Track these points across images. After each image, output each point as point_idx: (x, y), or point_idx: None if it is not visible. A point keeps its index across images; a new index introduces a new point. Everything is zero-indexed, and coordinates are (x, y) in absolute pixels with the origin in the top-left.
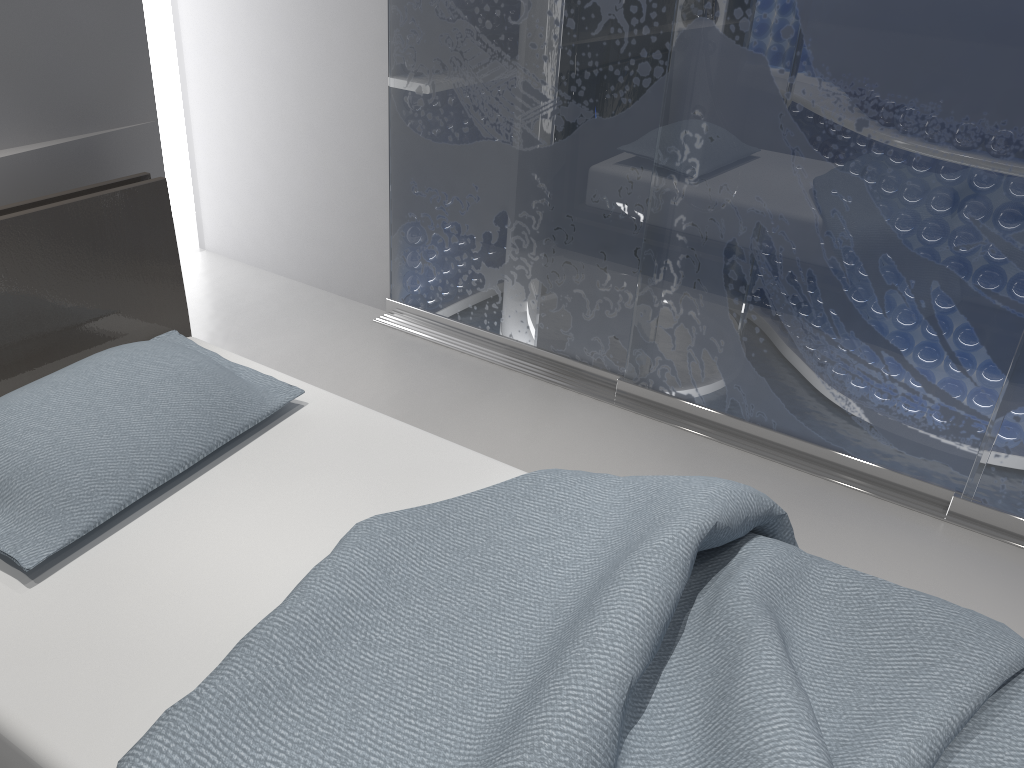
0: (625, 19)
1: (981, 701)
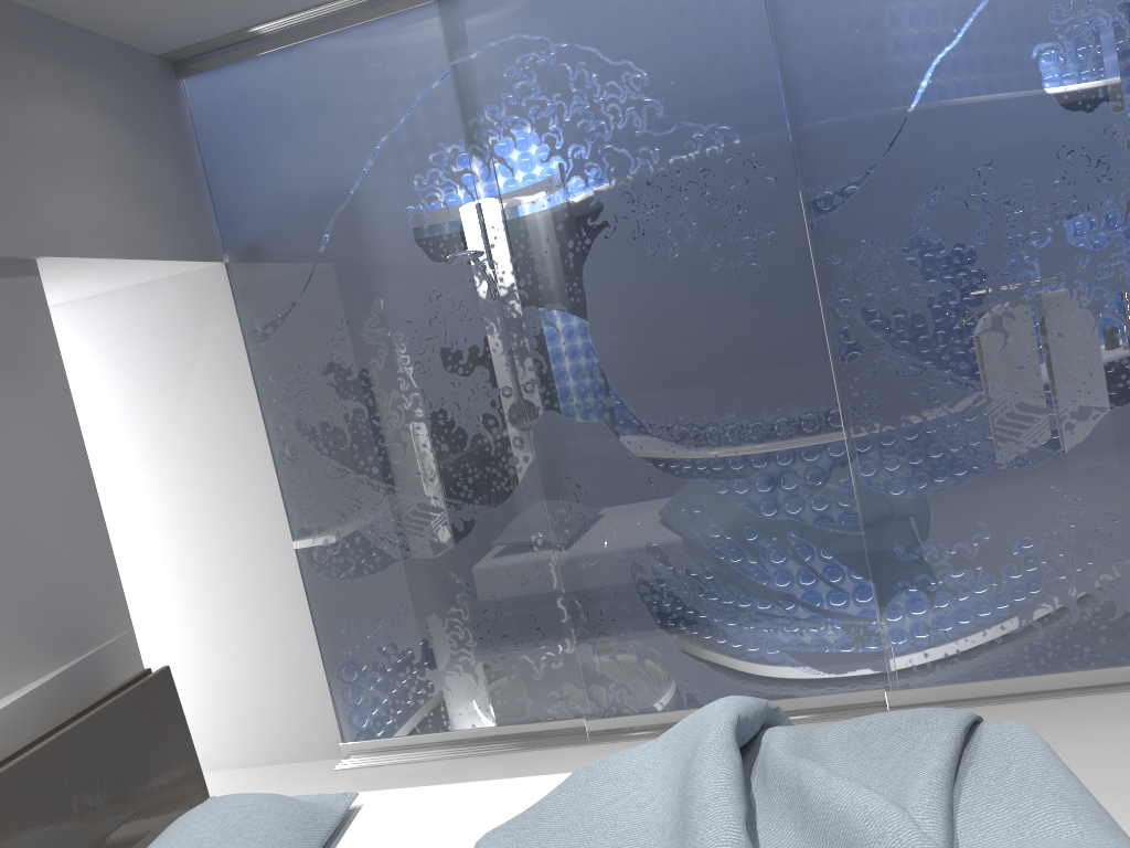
0: (487, 430)
1: (958, 743)
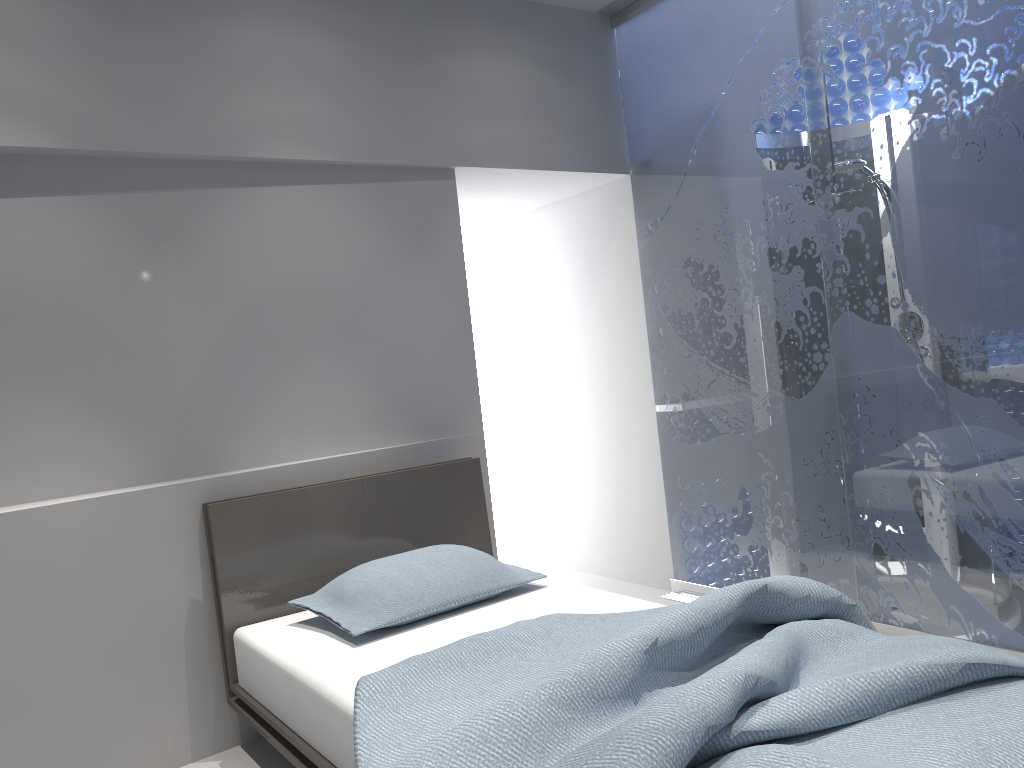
0: (797, 326)
1: (935, 669)
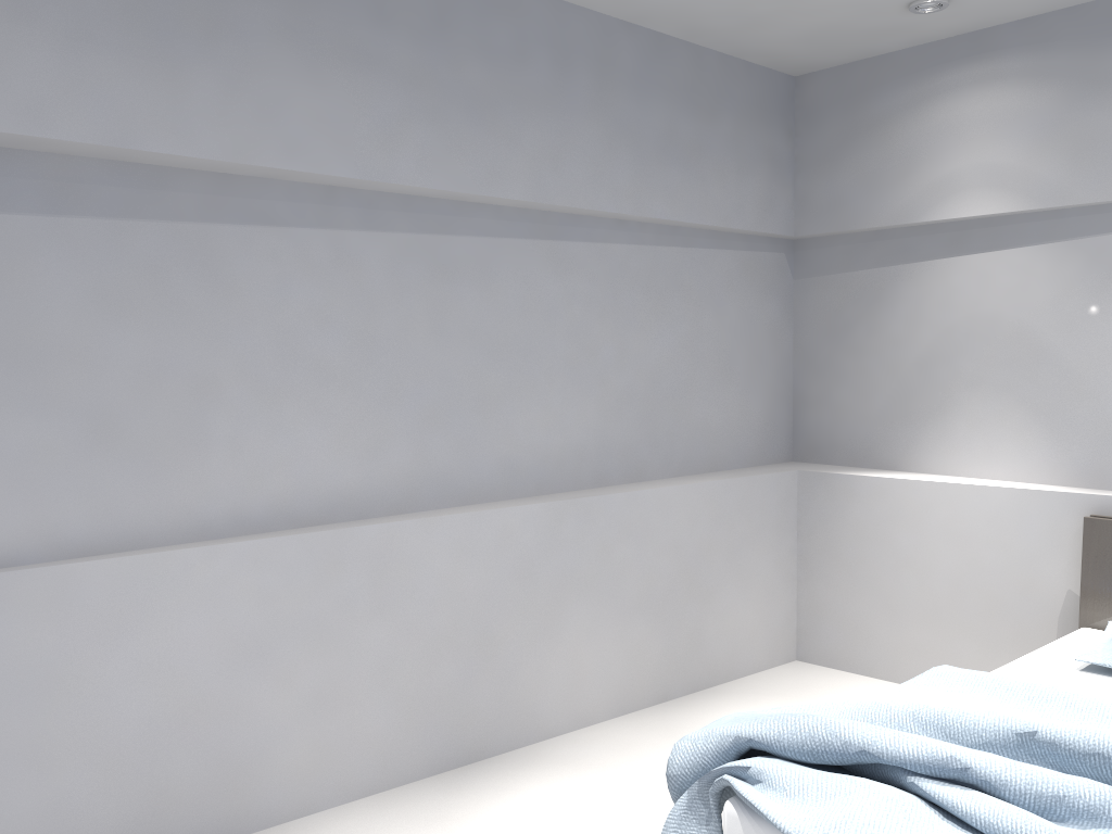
0: None
1: None
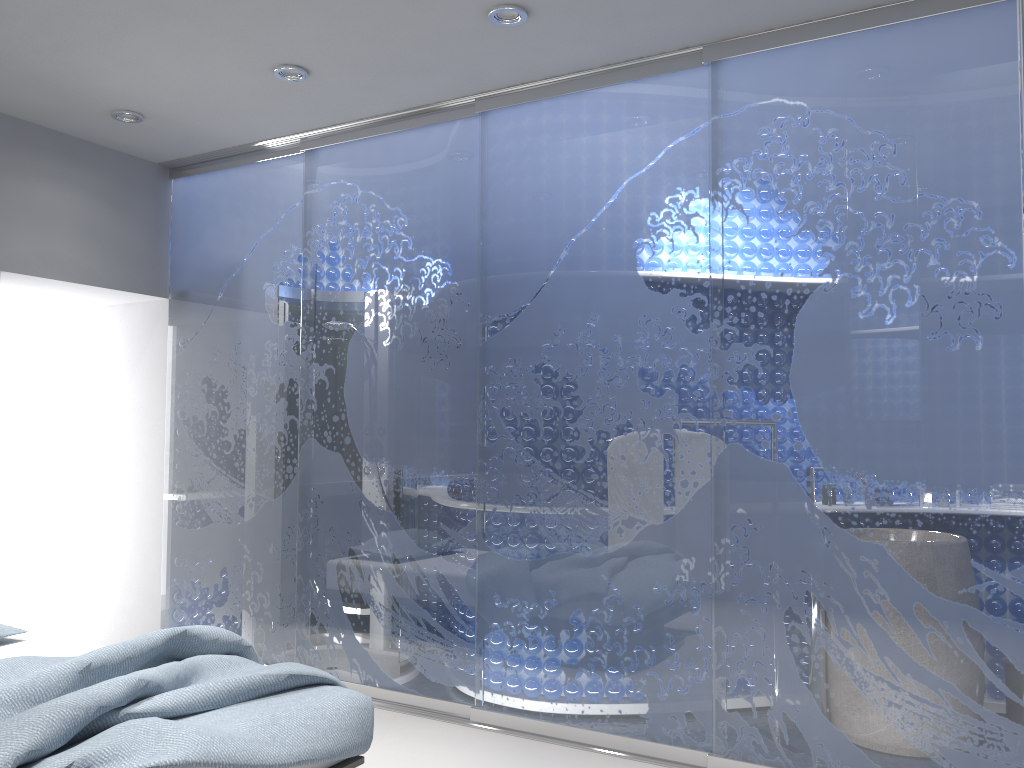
0: (278, 443)
1: (269, 678)
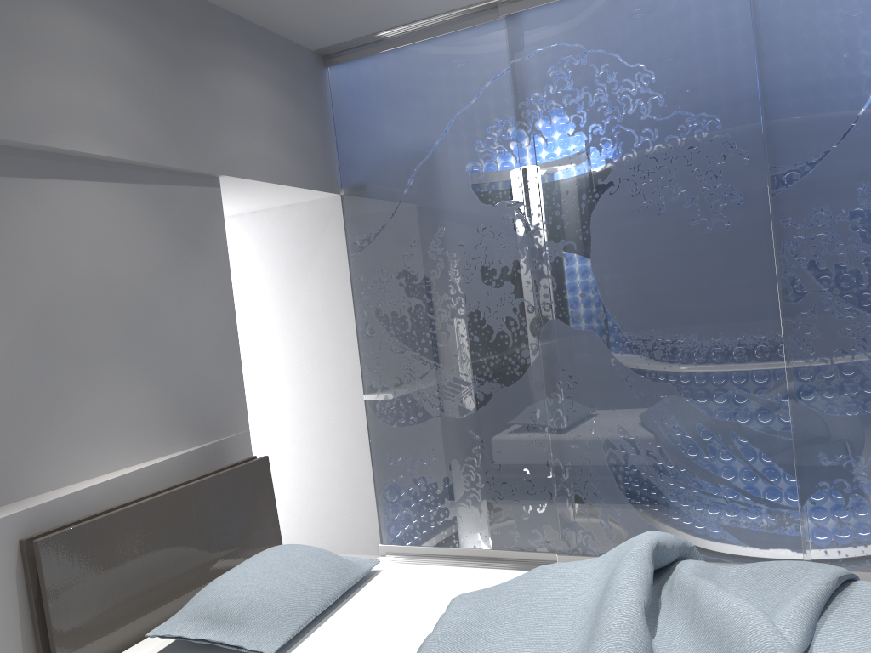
0: (508, 329)
1: (829, 586)
